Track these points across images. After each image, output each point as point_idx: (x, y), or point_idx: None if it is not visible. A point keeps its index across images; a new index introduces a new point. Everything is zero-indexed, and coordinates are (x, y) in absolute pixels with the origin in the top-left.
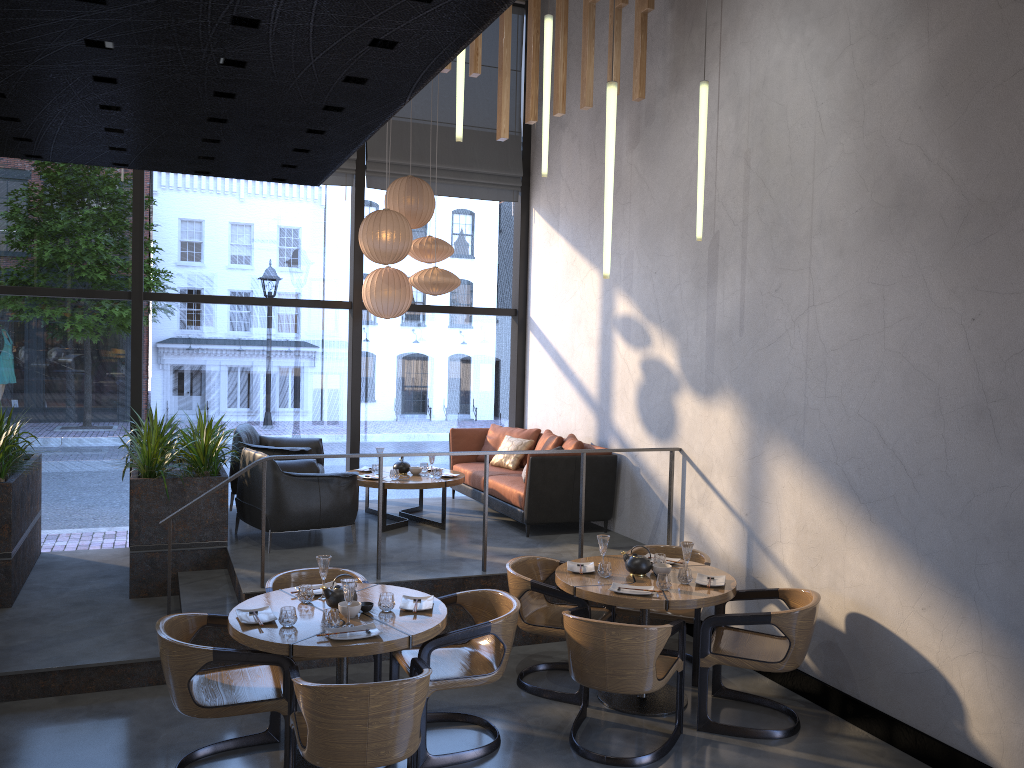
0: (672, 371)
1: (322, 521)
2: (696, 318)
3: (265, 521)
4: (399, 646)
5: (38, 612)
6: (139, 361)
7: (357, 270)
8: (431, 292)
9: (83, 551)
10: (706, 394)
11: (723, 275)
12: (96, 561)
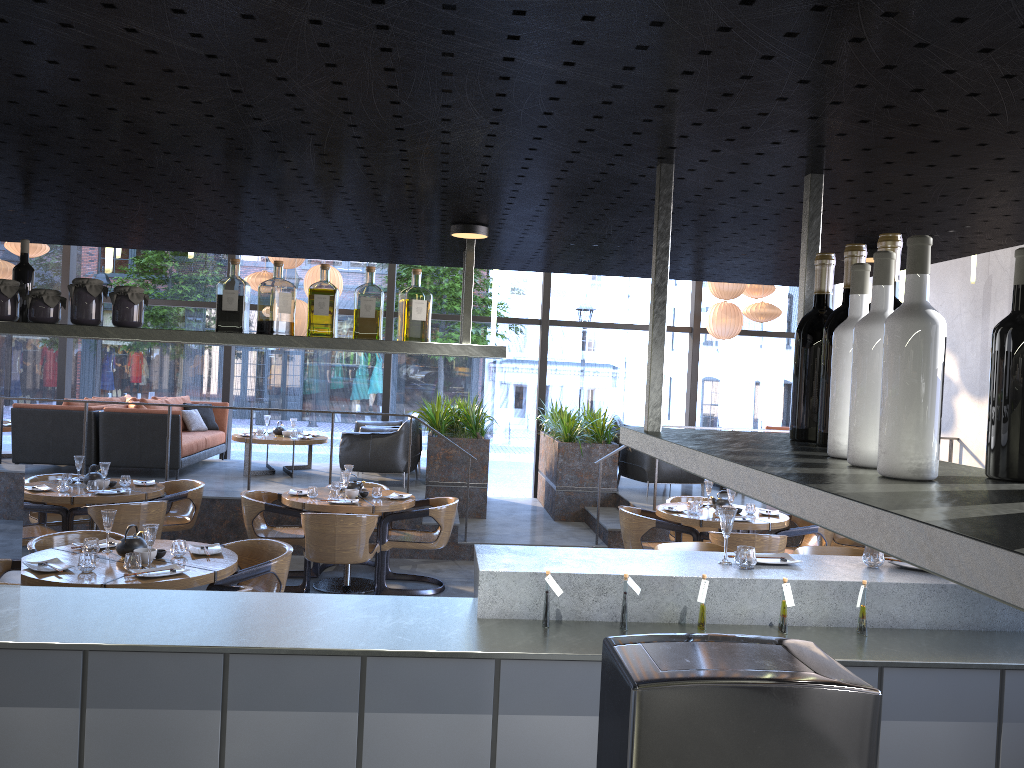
0: (952, 380)
1: (682, 478)
2: (972, 340)
3: (644, 475)
4: (763, 528)
5: (504, 522)
6: (544, 368)
7: (697, 303)
8: (759, 320)
9: (505, 497)
10: (979, 396)
11: (994, 307)
12: (518, 502)
